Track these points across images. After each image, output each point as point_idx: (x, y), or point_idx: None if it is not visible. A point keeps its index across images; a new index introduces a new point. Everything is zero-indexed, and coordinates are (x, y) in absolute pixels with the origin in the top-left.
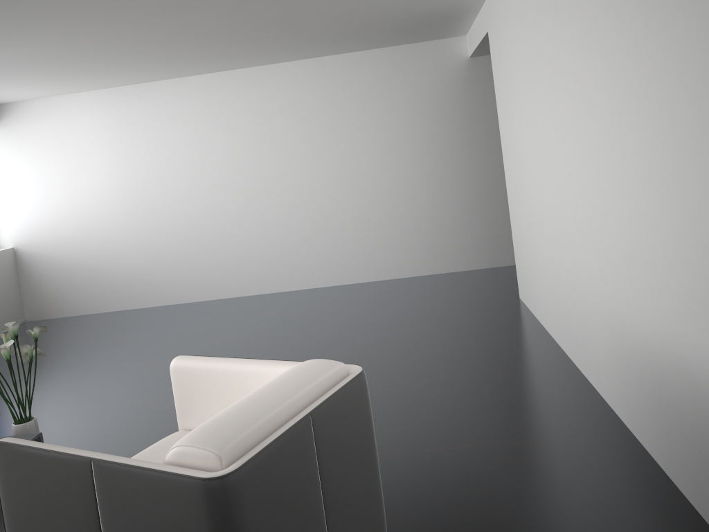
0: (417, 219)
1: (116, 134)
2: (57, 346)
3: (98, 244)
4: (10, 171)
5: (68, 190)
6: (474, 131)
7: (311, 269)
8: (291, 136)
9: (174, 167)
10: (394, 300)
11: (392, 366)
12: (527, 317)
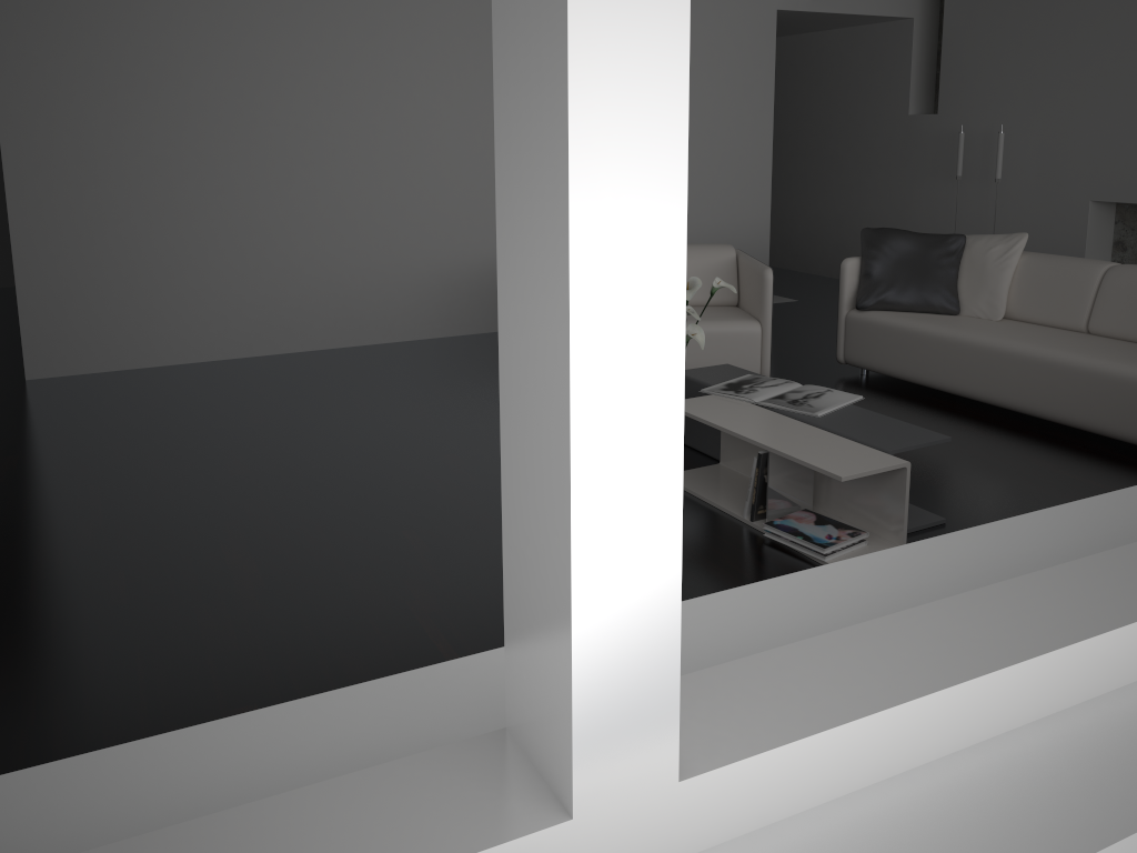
0: None
1: None
2: None
3: None
4: None
5: None
6: None
7: None
8: None
9: None
10: None
11: (311, 394)
12: (145, 370)
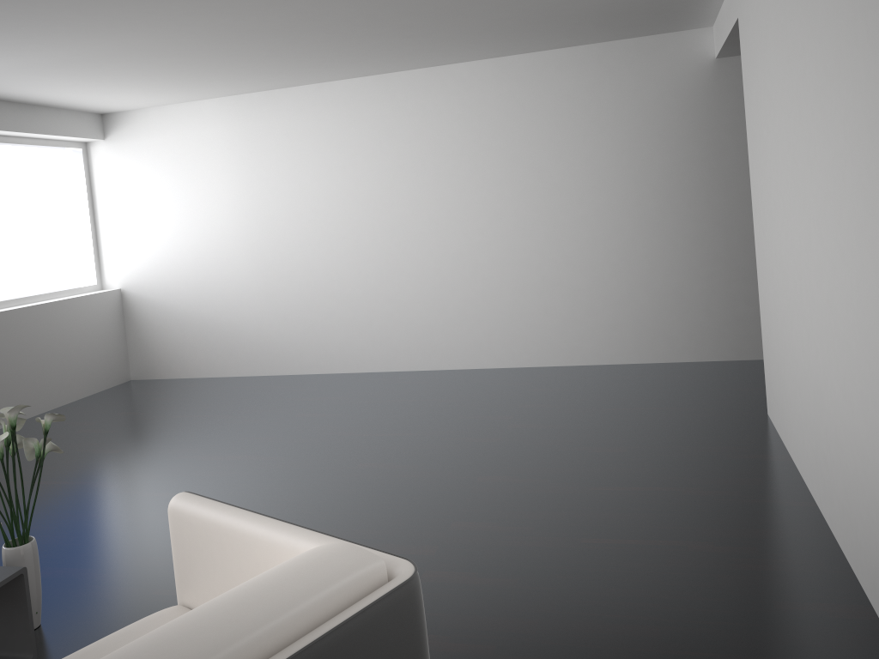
0: (629, 285)
1: (242, 154)
2: (148, 418)
3: (216, 291)
4: (119, 195)
5: (183, 222)
6: (718, 165)
7: (478, 343)
8: (459, 163)
9: (309, 198)
10: (583, 398)
11: (552, 507)
12: (774, 449)
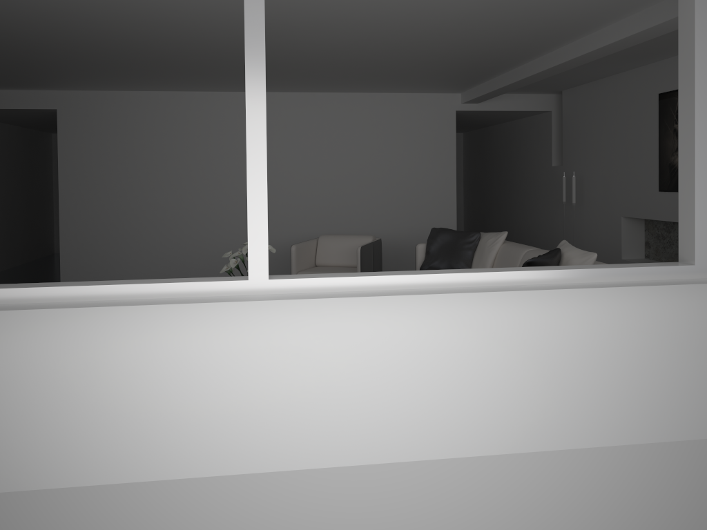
0: None
1: None
2: None
3: None
4: None
5: None
6: None
7: None
8: None
9: None
10: None
11: None
12: None
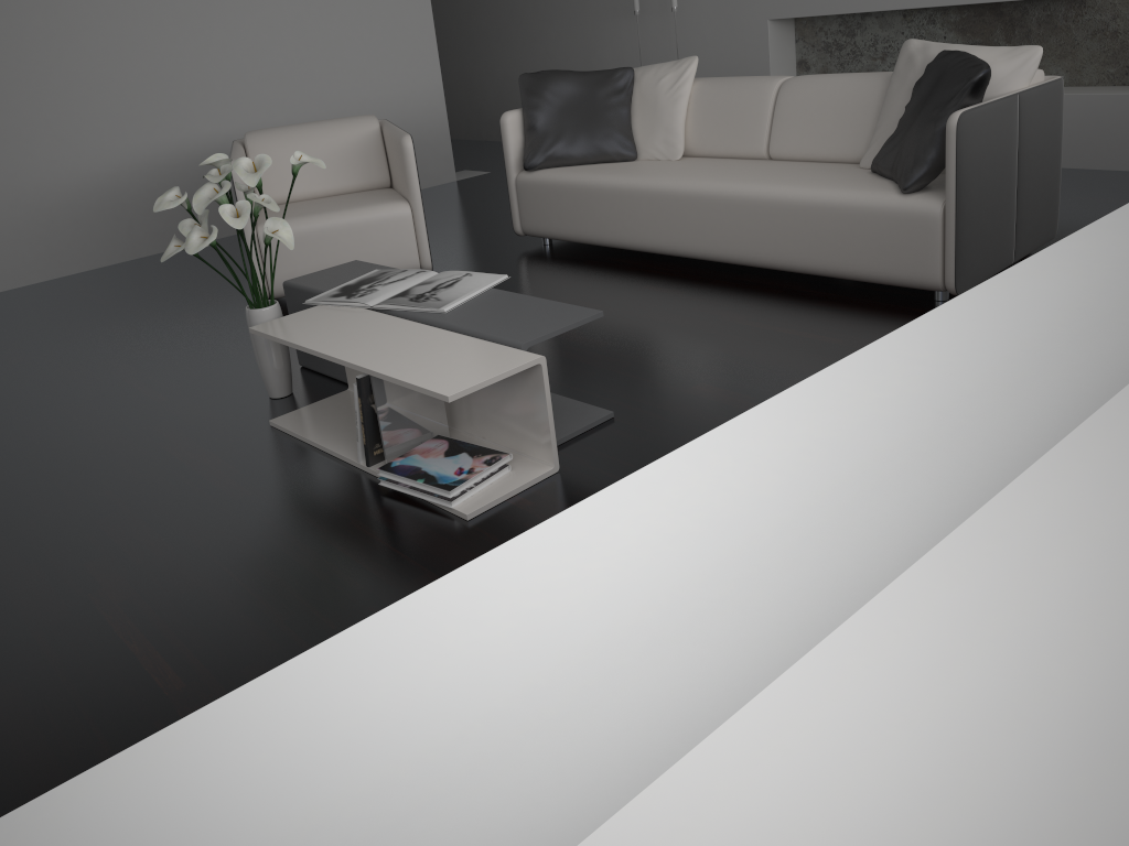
0: None
1: None
2: None
3: None
4: None
5: None
6: None
7: None
8: None
9: None
10: None
11: None
12: None
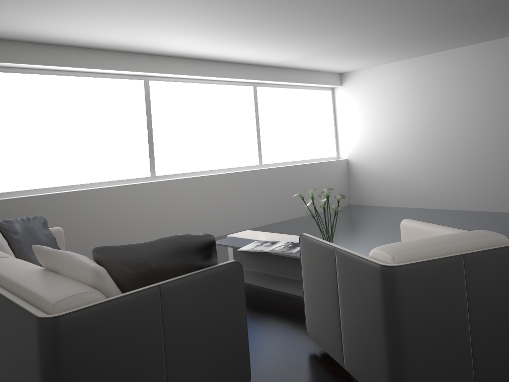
0: None
1: (411, 89)
2: (363, 219)
3: (395, 161)
4: (347, 113)
5: (379, 126)
6: None
7: None
8: None
9: (449, 112)
10: None
11: None
12: None
